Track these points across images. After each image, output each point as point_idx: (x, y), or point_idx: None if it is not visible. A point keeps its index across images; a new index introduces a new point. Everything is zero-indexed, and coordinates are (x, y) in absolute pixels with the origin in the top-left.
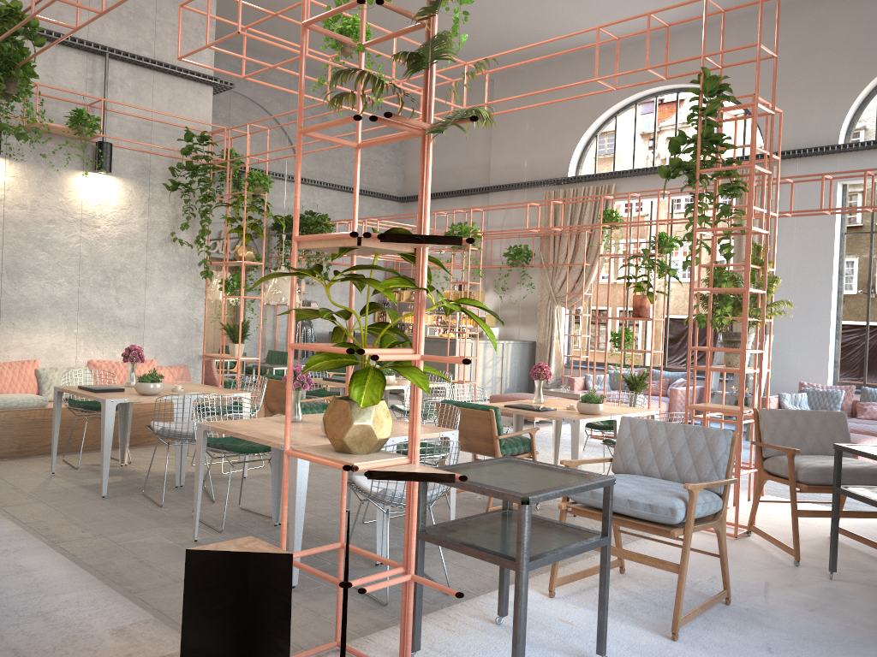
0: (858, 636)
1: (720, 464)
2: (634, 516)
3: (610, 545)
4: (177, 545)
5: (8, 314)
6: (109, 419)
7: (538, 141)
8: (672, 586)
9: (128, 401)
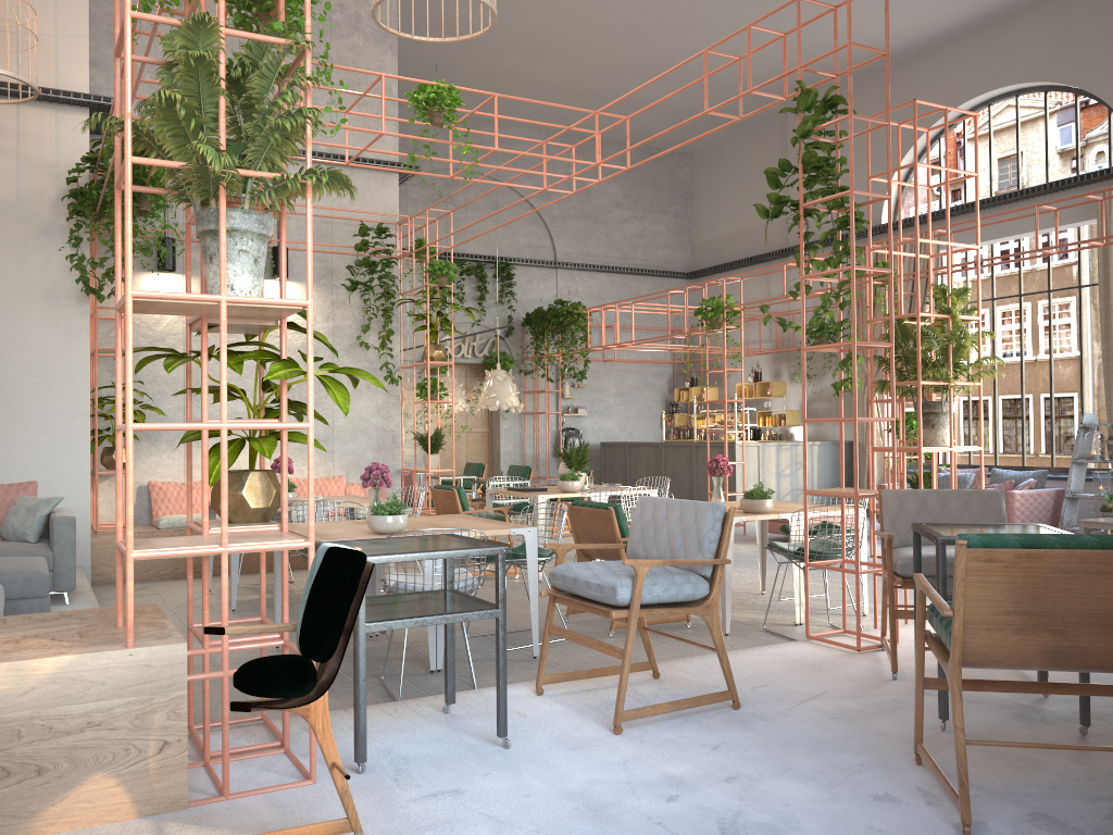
0: (852, 742)
1: (705, 543)
2: (593, 599)
3: (503, 618)
4: (258, 651)
5: None
6: None
7: (842, 183)
8: (697, 691)
9: None
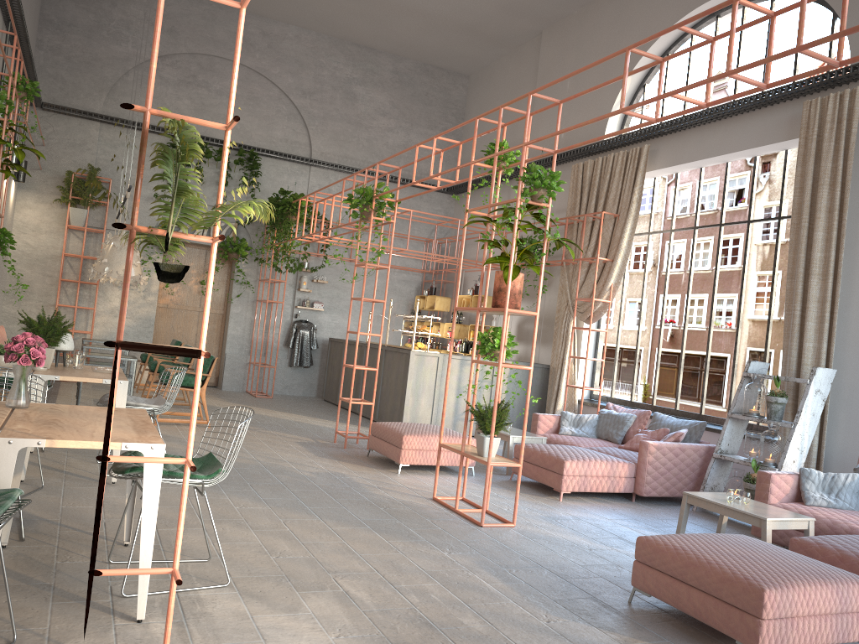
0: None
1: None
2: None
3: None
4: None
5: None
6: None
7: (577, 101)
8: None
9: None
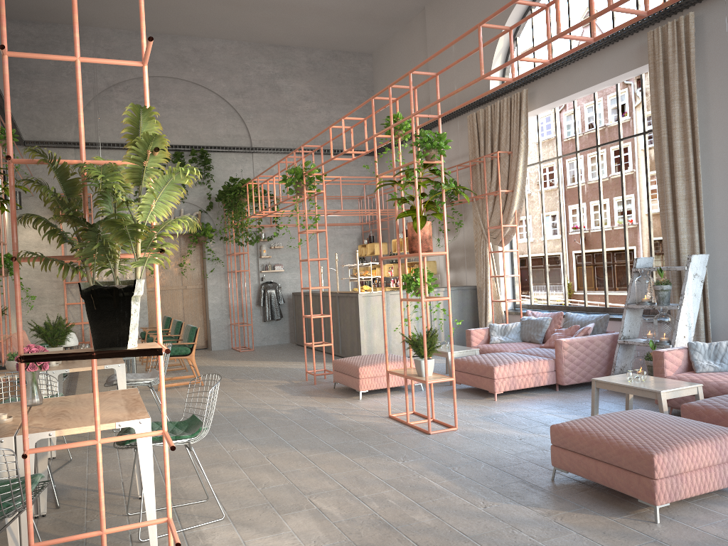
0: None
1: None
2: None
3: None
4: None
5: None
6: None
7: (462, 61)
8: None
9: None
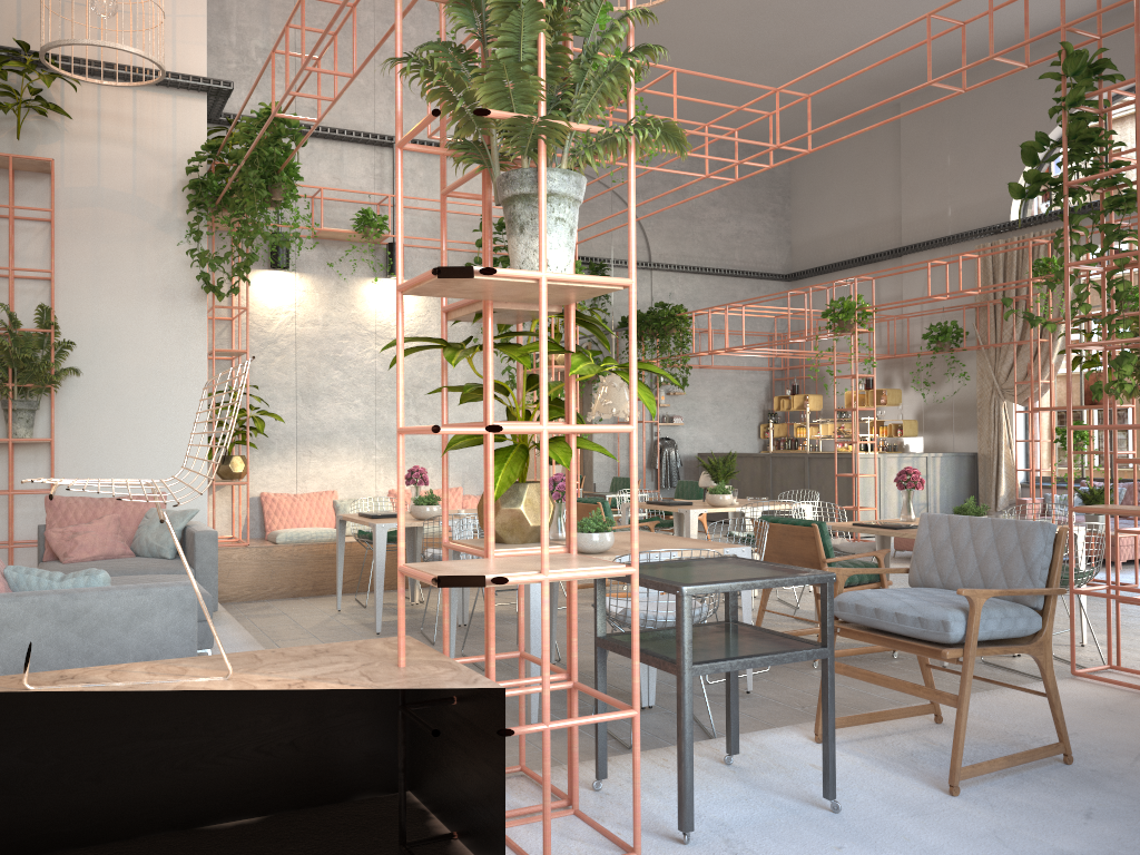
0: None
1: (1036, 569)
2: (905, 634)
3: (832, 659)
4: None
5: (304, 441)
6: (380, 546)
7: (965, 178)
8: (1001, 740)
9: None
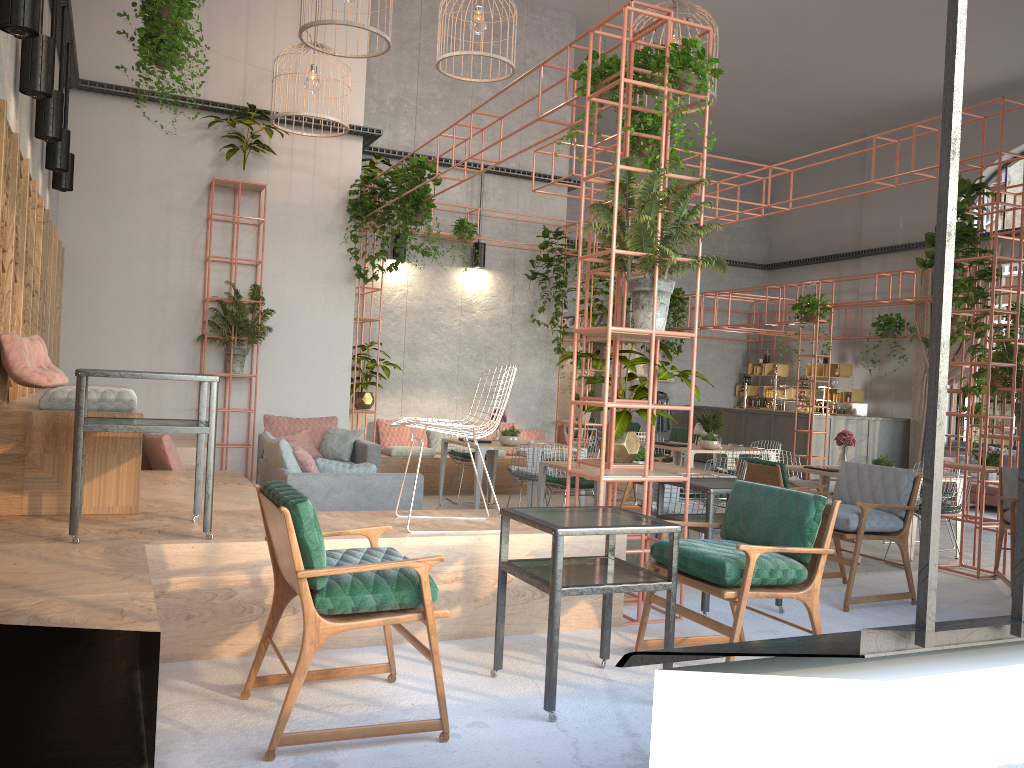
0: None
1: (902, 495)
2: None
3: None
4: None
5: (408, 383)
6: (480, 462)
7: (914, 199)
8: (879, 593)
9: (494, 449)
